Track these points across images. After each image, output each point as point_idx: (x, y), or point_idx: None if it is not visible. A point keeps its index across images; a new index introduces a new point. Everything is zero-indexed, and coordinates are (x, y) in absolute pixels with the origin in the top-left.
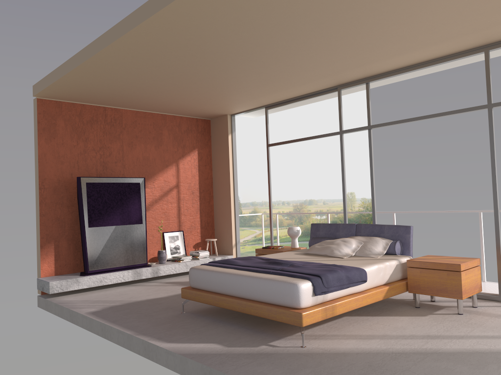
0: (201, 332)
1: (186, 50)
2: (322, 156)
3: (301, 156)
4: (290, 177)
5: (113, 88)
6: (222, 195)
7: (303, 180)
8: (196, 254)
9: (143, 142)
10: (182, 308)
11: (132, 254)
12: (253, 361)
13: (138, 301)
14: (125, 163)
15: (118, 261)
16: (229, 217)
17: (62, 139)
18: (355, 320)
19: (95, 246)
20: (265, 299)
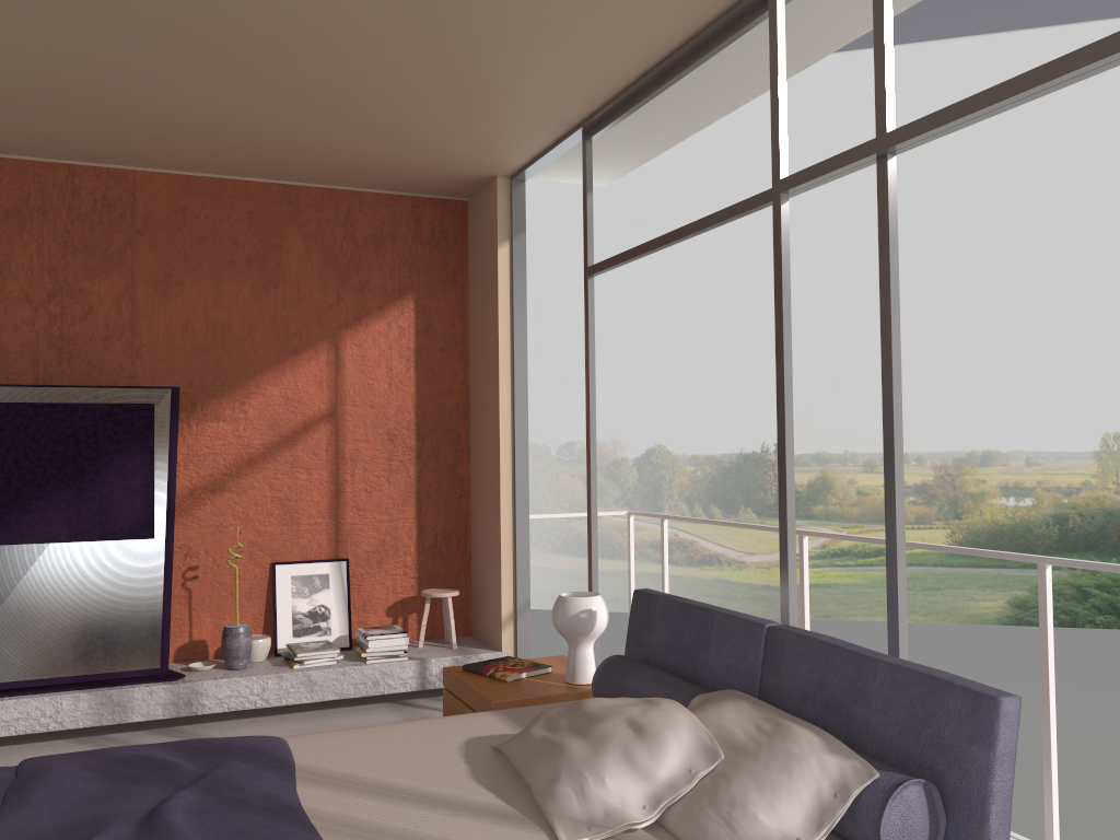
0: None
1: None
2: (1025, 330)
3: (961, 328)
4: (926, 389)
5: None
6: (485, 447)
7: (966, 396)
8: (363, 642)
9: (210, 276)
10: None
11: (106, 637)
12: None
13: None
14: (141, 341)
15: (49, 661)
16: (497, 522)
17: None
18: None
19: None
20: None
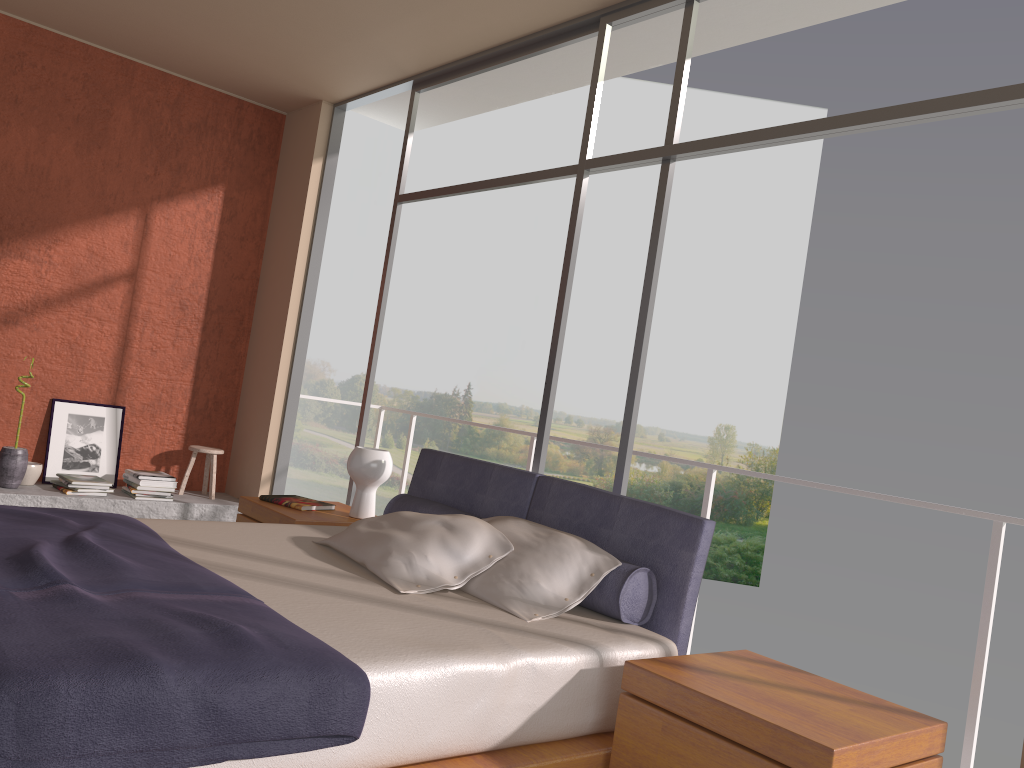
0: None
1: None
2: (676, 332)
3: (630, 321)
4: (595, 365)
5: None
6: (268, 331)
7: (624, 377)
8: (134, 480)
9: (38, 124)
10: None
11: None
12: None
13: None
14: None
15: None
16: (270, 396)
17: None
18: None
19: None
20: None
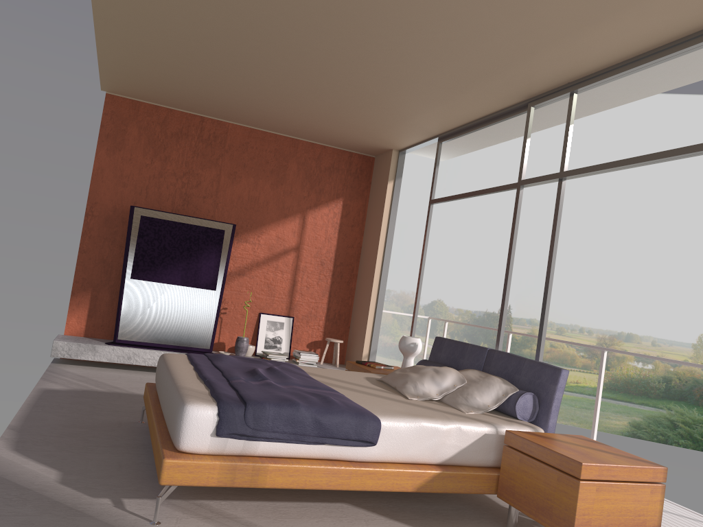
0: (89, 452)
1: (204, 5)
2: (662, 267)
3: (626, 260)
4: (600, 292)
5: (182, 82)
6: (366, 275)
7: (622, 300)
8: (298, 355)
9: (253, 175)
10: (141, 415)
11: (189, 330)
12: (31, 514)
13: (132, 394)
14: (219, 201)
15: (164, 337)
16: (367, 311)
17: (131, 154)
18: (345, 515)
19: (135, 307)
20: (166, 422)
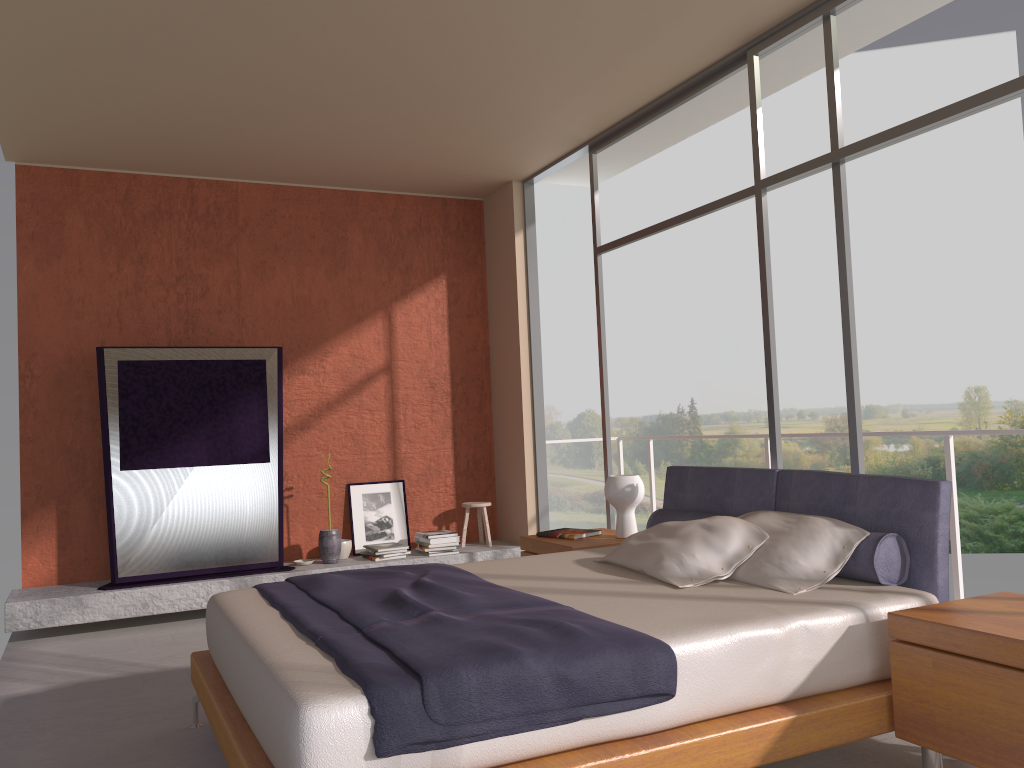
0: None
1: None
2: (897, 302)
3: None
4: (816, 354)
5: (146, 118)
6: (507, 390)
7: None
8: (424, 540)
9: (294, 262)
10: (193, 714)
11: (238, 538)
12: None
13: (165, 670)
14: (245, 313)
15: (198, 556)
16: (520, 447)
17: (80, 260)
18: None
19: (138, 517)
20: (260, 741)
